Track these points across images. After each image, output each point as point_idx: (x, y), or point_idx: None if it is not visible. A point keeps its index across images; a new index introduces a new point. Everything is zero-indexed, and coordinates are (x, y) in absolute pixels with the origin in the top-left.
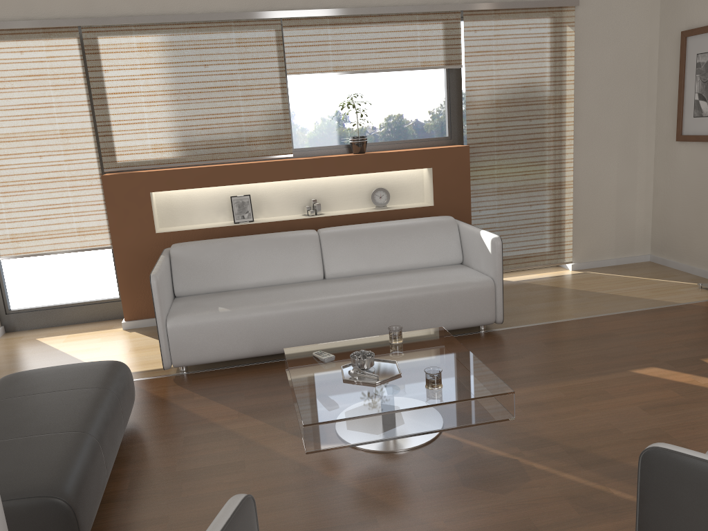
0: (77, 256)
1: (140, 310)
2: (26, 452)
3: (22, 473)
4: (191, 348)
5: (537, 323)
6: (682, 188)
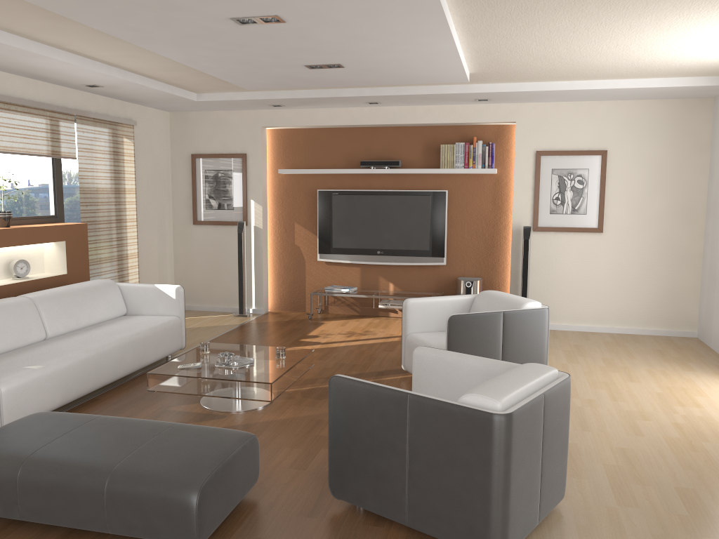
0: None
1: None
2: (187, 434)
3: (217, 436)
4: (19, 409)
5: (193, 346)
6: (200, 255)
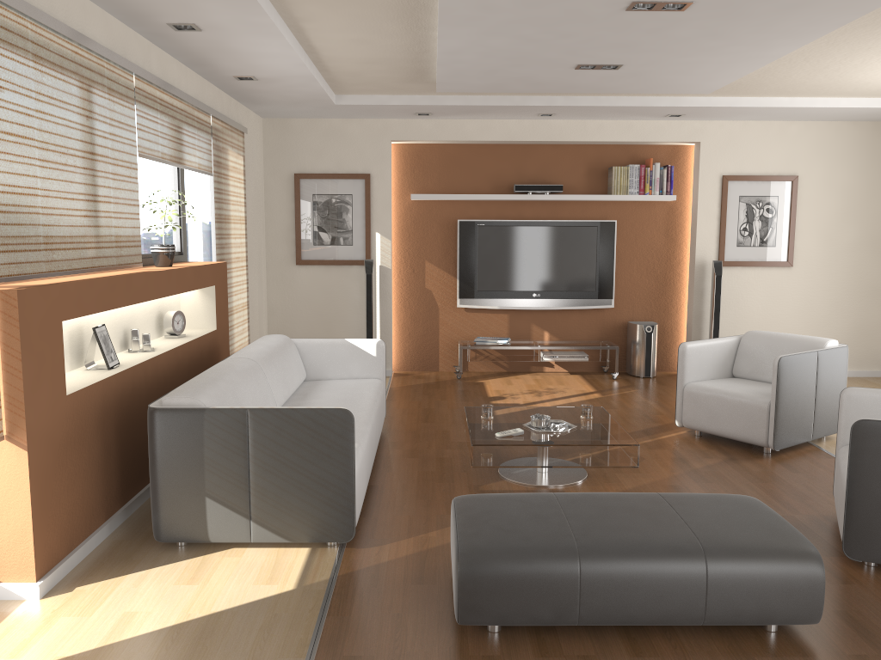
0: None
1: (52, 551)
2: (700, 502)
3: (733, 501)
4: (359, 500)
5: None
6: (305, 305)
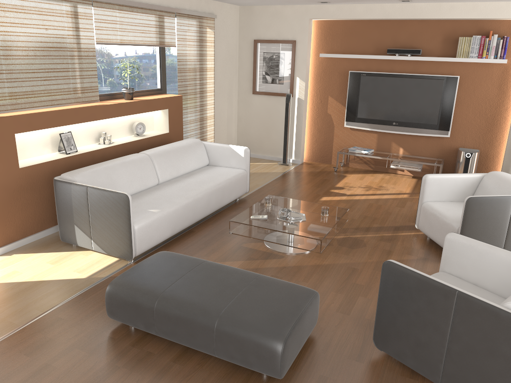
0: None
1: (8, 236)
2: (268, 287)
3: (291, 292)
4: (146, 240)
5: (253, 190)
6: (256, 117)
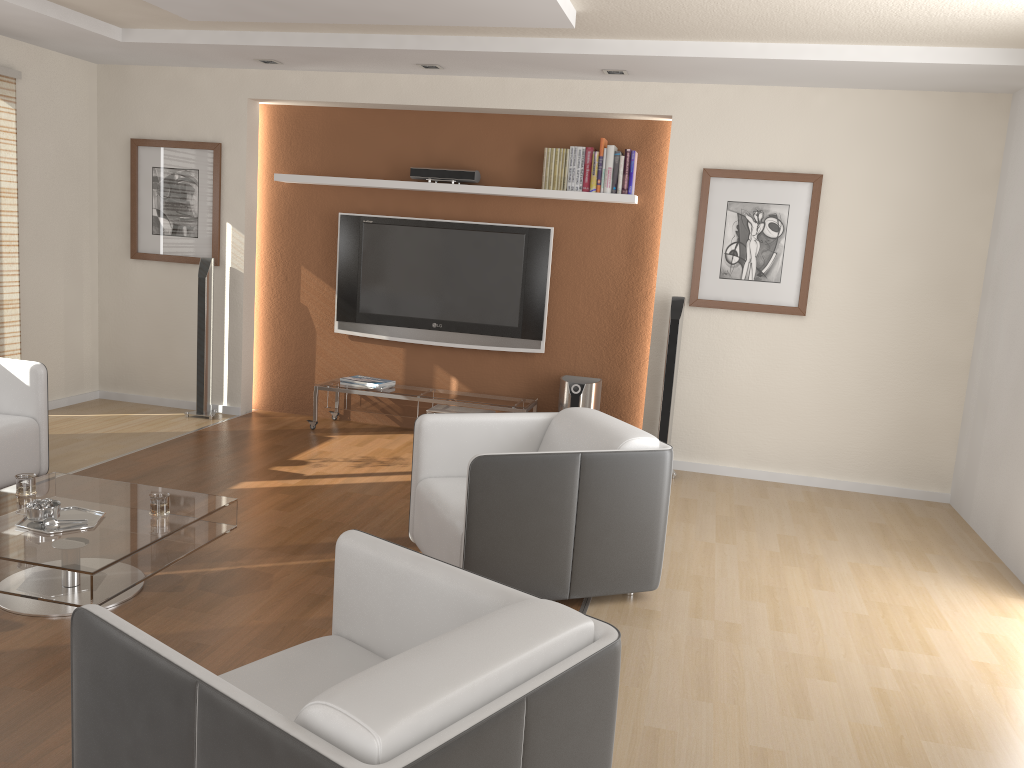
0: None
1: None
2: None
3: None
4: None
5: (74, 470)
6: (142, 311)
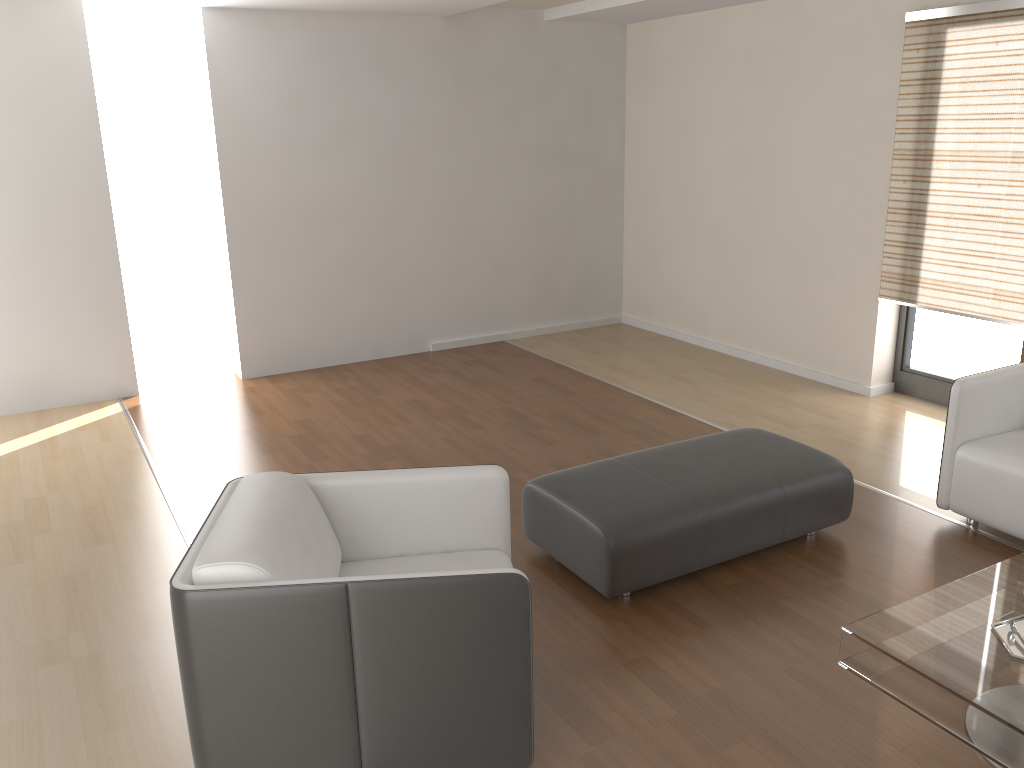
0: (998, 326)
1: None
2: (639, 491)
3: (613, 503)
4: (975, 497)
5: None
6: None
